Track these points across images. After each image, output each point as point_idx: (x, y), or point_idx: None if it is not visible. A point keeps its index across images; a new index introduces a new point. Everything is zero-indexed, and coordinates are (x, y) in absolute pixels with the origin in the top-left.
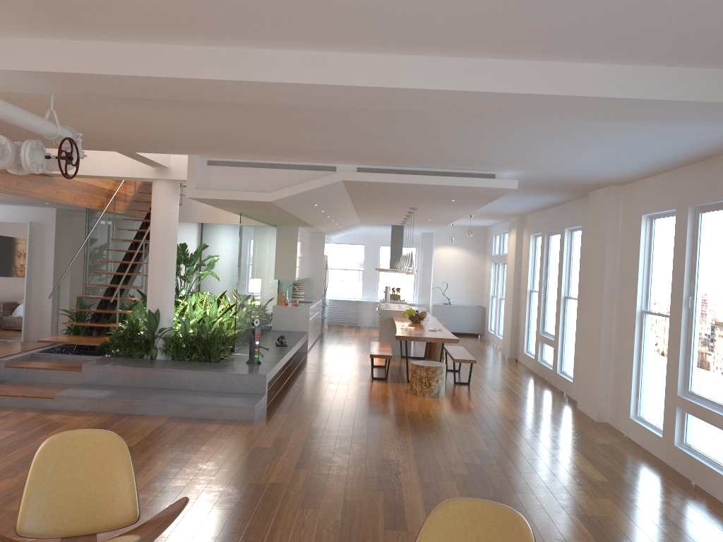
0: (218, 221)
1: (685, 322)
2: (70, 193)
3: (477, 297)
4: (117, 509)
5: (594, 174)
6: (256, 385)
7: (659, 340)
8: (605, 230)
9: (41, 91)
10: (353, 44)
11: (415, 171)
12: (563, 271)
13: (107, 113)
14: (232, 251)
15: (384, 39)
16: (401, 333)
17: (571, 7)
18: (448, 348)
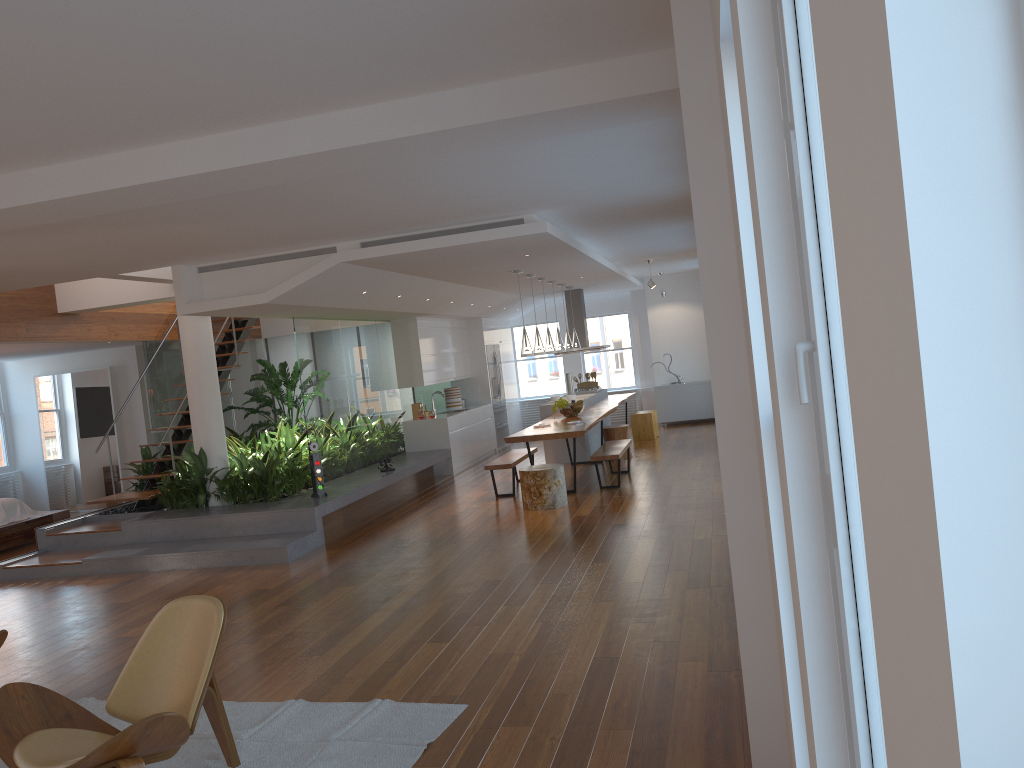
0: None
1: None
2: (109, 329)
3: None
4: None
5: (641, 194)
6: (305, 521)
7: None
8: None
9: None
10: (96, 147)
11: (429, 234)
12: None
13: (7, 248)
14: None
15: (111, 138)
16: (518, 434)
17: (201, 81)
18: (607, 443)
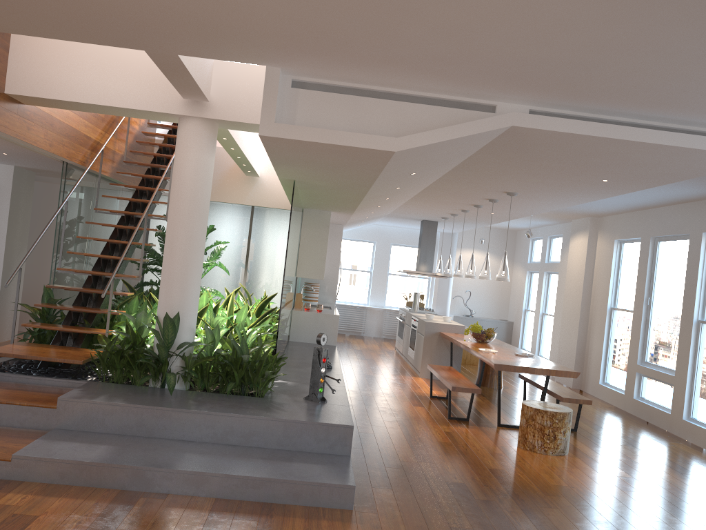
0: (224, 199)
1: None
2: (46, 135)
3: (502, 310)
4: None
5: None
6: (337, 441)
7: None
8: None
9: None
10: None
11: (615, 123)
12: (698, 287)
13: None
14: (239, 238)
15: None
16: (495, 359)
17: None
18: (531, 378)
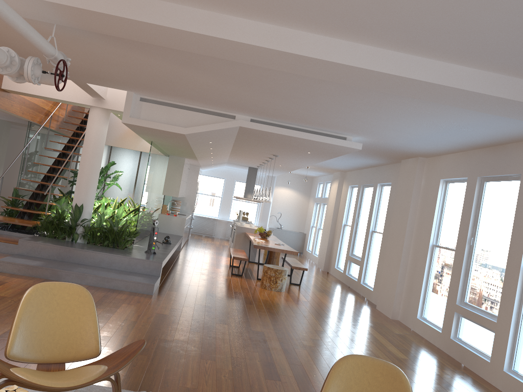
0: (124, 146)
1: (466, 255)
2: (20, 108)
3: (300, 226)
4: (83, 345)
5: (414, 147)
6: (154, 269)
7: (444, 266)
8: (412, 187)
9: (49, 20)
10: (302, 23)
11: (291, 127)
12: (373, 213)
13: (85, 47)
14: (132, 170)
15: (327, 23)
16: (257, 243)
17: (469, 21)
18: (286, 258)
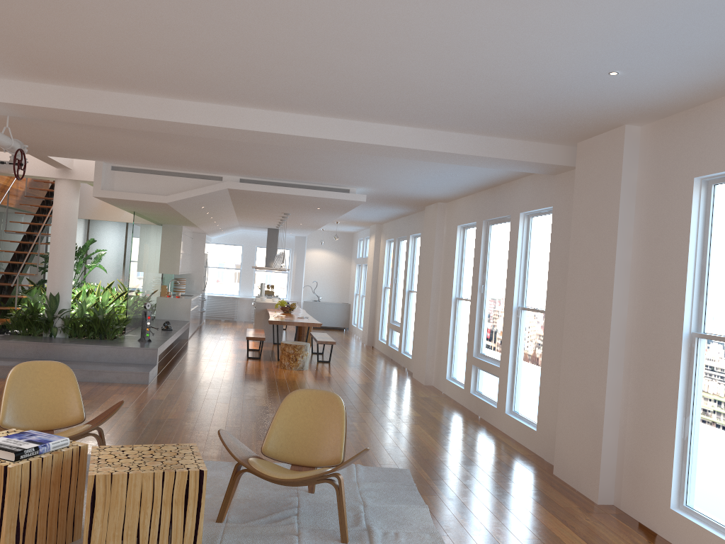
0: (105, 218)
1: (479, 304)
2: None
3: (343, 295)
4: (69, 413)
5: (423, 193)
6: (149, 357)
7: (466, 318)
8: (434, 236)
9: (2, 113)
10: (243, 103)
11: (287, 184)
12: (408, 270)
13: (41, 128)
14: (118, 246)
15: (263, 102)
16: (273, 319)
17: (375, 98)
18: (314, 334)
